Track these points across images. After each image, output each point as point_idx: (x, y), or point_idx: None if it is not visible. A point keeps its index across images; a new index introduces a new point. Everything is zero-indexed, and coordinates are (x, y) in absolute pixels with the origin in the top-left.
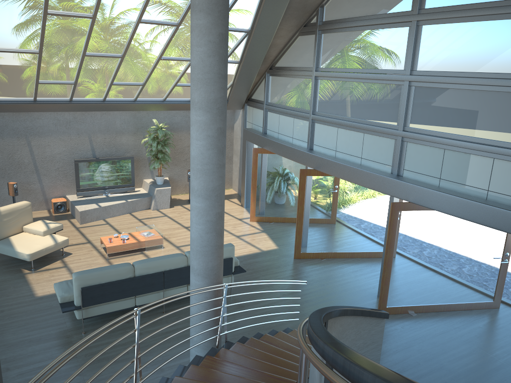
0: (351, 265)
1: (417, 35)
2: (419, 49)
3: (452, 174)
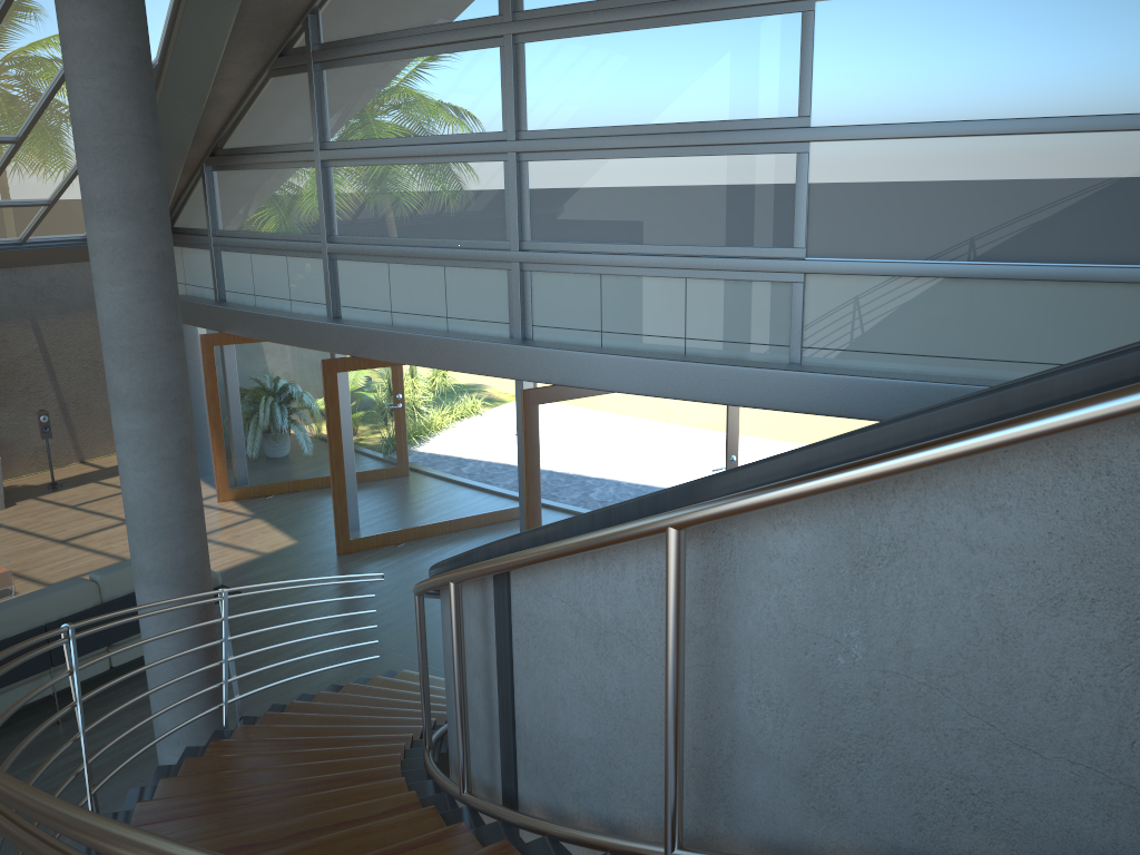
0: (460, 544)
1: (518, 62)
2: (526, 89)
3: (622, 320)
